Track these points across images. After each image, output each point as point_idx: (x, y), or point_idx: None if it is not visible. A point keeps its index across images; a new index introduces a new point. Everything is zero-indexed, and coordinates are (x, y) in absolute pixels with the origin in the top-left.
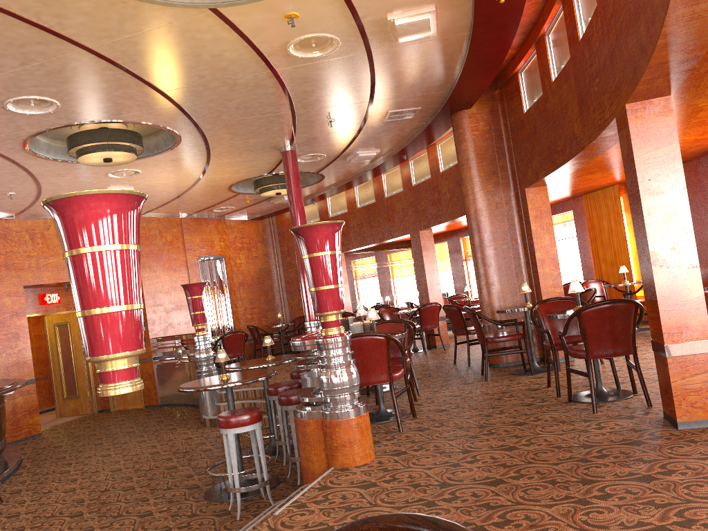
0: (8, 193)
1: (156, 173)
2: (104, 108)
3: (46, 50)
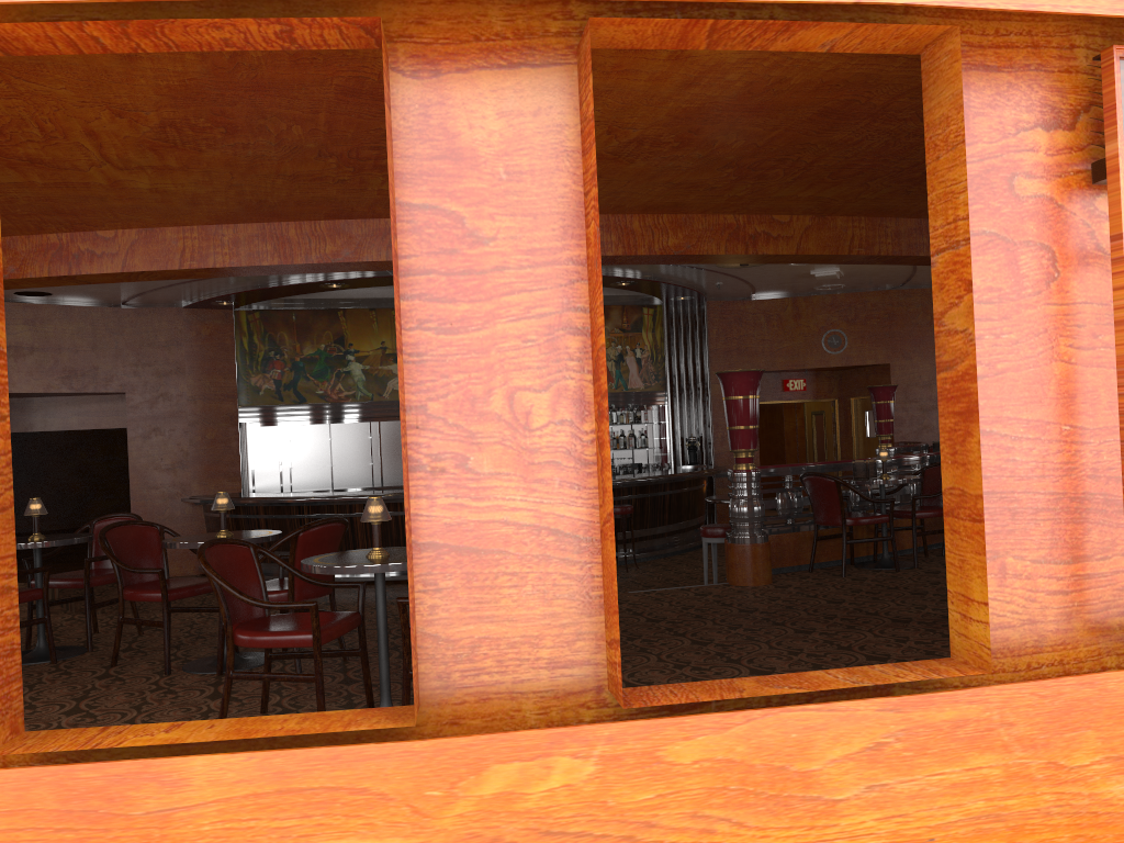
0: (715, 283)
1: None
2: None
3: None
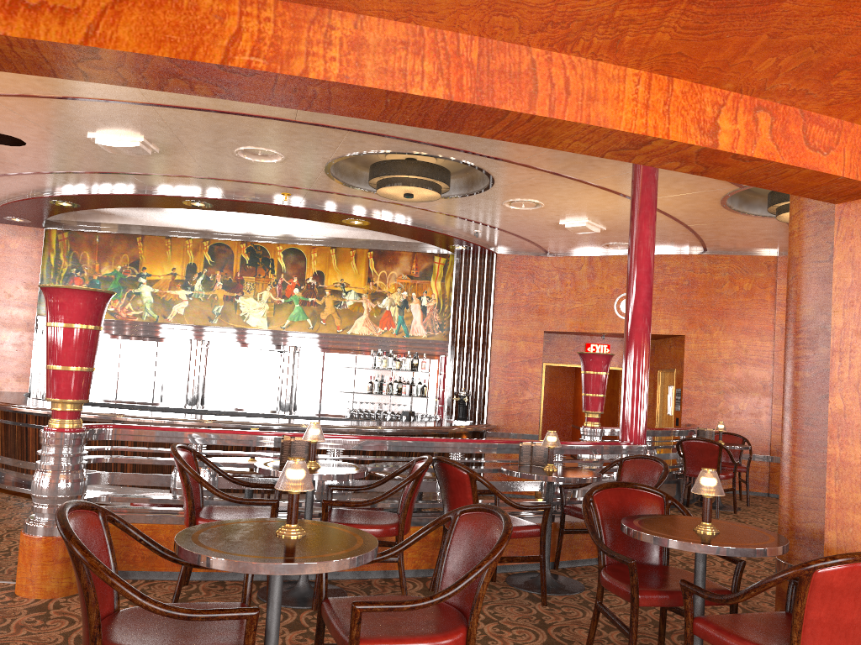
0: (473, 231)
1: (562, 201)
2: (304, 145)
3: (143, 113)
